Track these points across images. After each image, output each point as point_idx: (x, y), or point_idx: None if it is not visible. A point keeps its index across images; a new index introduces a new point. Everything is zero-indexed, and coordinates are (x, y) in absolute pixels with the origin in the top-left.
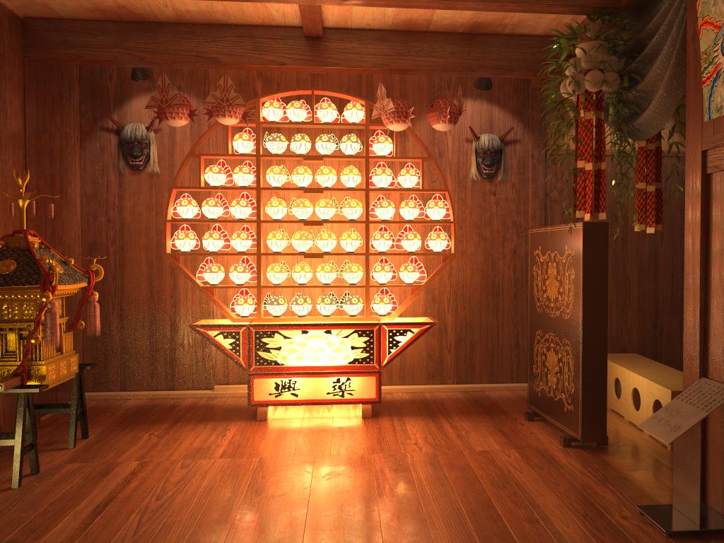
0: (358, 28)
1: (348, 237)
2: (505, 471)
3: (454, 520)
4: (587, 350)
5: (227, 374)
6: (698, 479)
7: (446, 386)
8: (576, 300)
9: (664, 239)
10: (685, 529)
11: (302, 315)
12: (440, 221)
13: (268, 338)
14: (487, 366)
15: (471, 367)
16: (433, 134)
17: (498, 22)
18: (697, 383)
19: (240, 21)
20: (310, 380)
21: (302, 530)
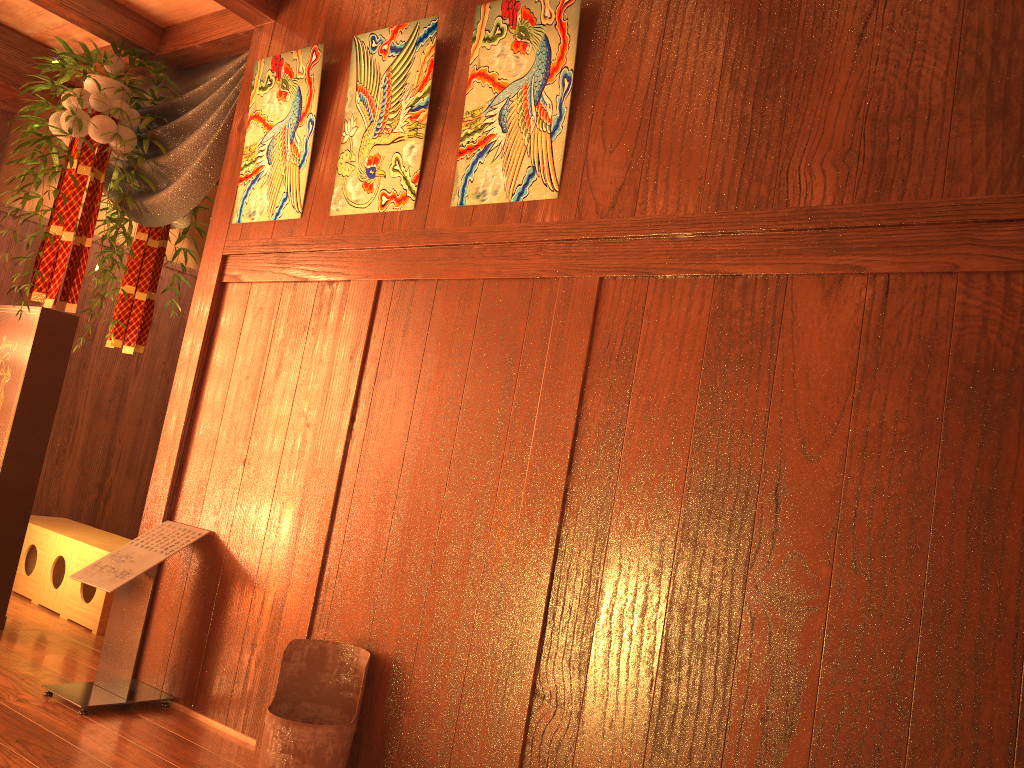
0: None
1: None
2: None
3: None
4: (5, 487)
5: None
6: (139, 638)
7: None
8: (5, 414)
9: (141, 372)
10: (108, 703)
11: None
12: None
13: None
14: None
15: None
16: None
17: None
18: (159, 527)
19: None
20: None
21: None
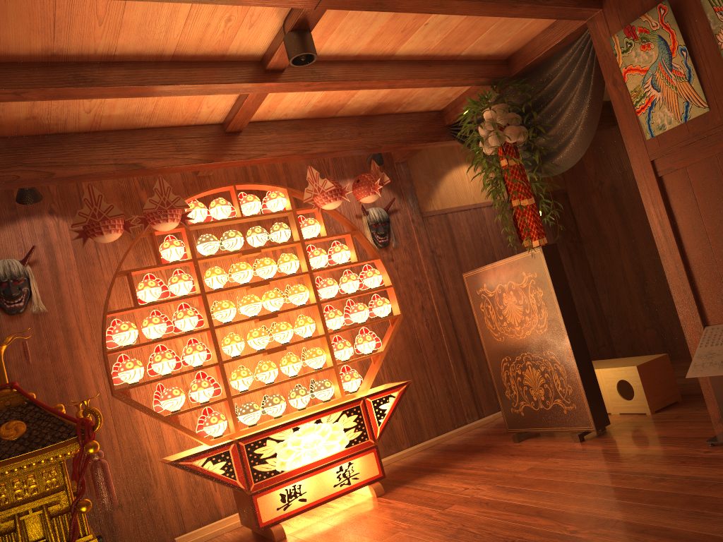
0: (273, 120)
1: (306, 322)
2: (575, 470)
3: (609, 505)
4: (575, 351)
5: (182, 521)
6: None
7: (406, 450)
8: (552, 312)
9: None
10: None
11: (279, 415)
12: (381, 287)
13: (260, 448)
14: (431, 420)
15: (418, 426)
16: (326, 216)
17: (397, 102)
18: (705, 331)
19: (159, 123)
20: (314, 479)
21: None
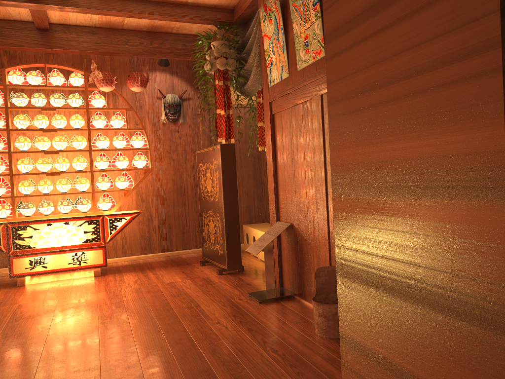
0: (75, 25)
1: (77, 161)
2: (180, 290)
3: (145, 313)
4: (227, 217)
5: None
6: (274, 271)
7: (154, 254)
8: (220, 189)
9: None
10: (268, 298)
11: (47, 214)
12: (141, 148)
13: (22, 230)
14: (180, 239)
15: (170, 241)
16: (135, 94)
17: (167, 26)
18: (274, 224)
19: None
20: (55, 256)
21: (47, 331)
